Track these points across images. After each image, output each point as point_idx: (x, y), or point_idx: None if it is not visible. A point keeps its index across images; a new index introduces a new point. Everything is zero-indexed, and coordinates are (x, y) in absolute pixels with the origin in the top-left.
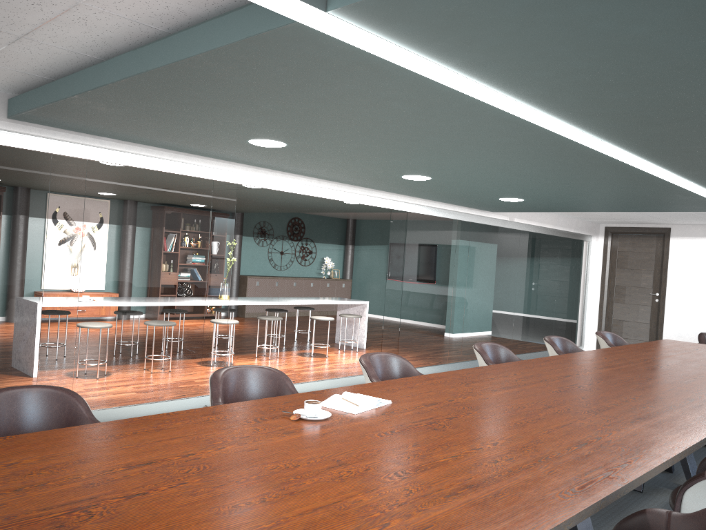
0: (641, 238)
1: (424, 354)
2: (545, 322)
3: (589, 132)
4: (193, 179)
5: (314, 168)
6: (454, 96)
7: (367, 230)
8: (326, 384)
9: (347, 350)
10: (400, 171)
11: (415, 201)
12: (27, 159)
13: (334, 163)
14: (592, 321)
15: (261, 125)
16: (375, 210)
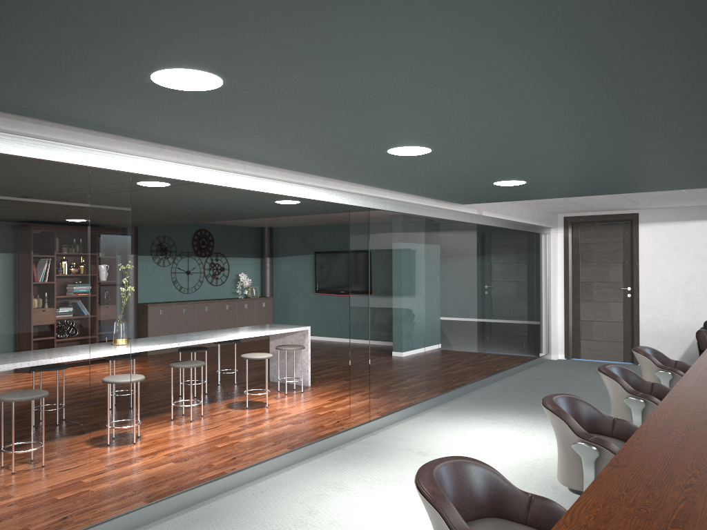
0: (605, 227)
1: (399, 393)
2: (516, 332)
3: None
4: (53, 165)
5: (255, 140)
6: None
7: (287, 238)
8: (284, 460)
9: (290, 392)
10: (393, 139)
11: (378, 194)
12: None
13: (295, 127)
14: (558, 325)
15: (182, 18)
16: (310, 211)
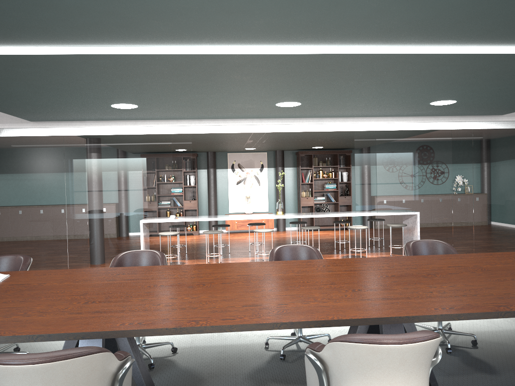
0: None
1: None
2: None
3: (151, 45)
4: (155, 135)
5: (217, 113)
6: (1, 56)
7: None
8: None
9: None
10: (256, 103)
11: (378, 121)
12: (50, 141)
13: (205, 107)
14: None
15: (71, 98)
16: None
